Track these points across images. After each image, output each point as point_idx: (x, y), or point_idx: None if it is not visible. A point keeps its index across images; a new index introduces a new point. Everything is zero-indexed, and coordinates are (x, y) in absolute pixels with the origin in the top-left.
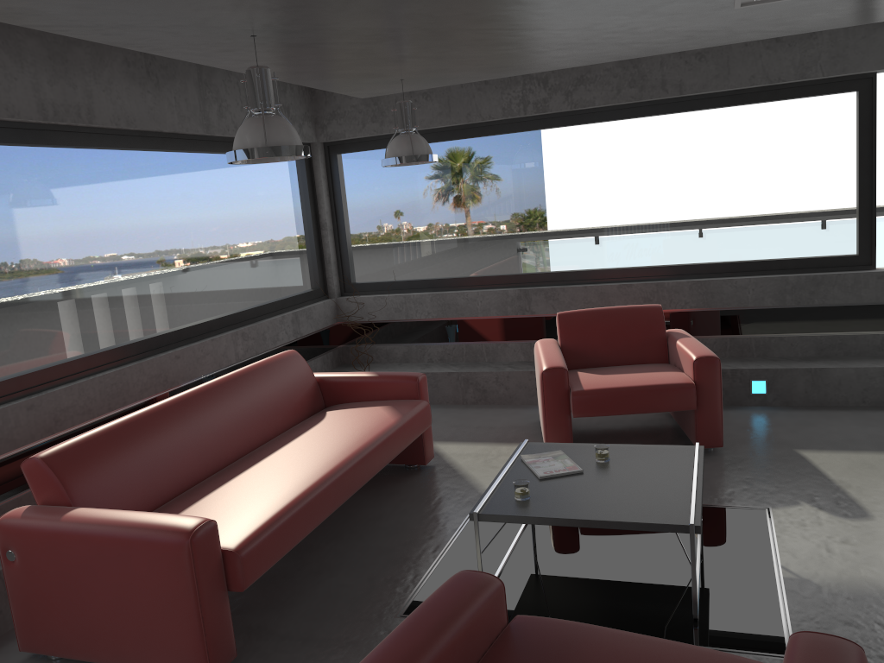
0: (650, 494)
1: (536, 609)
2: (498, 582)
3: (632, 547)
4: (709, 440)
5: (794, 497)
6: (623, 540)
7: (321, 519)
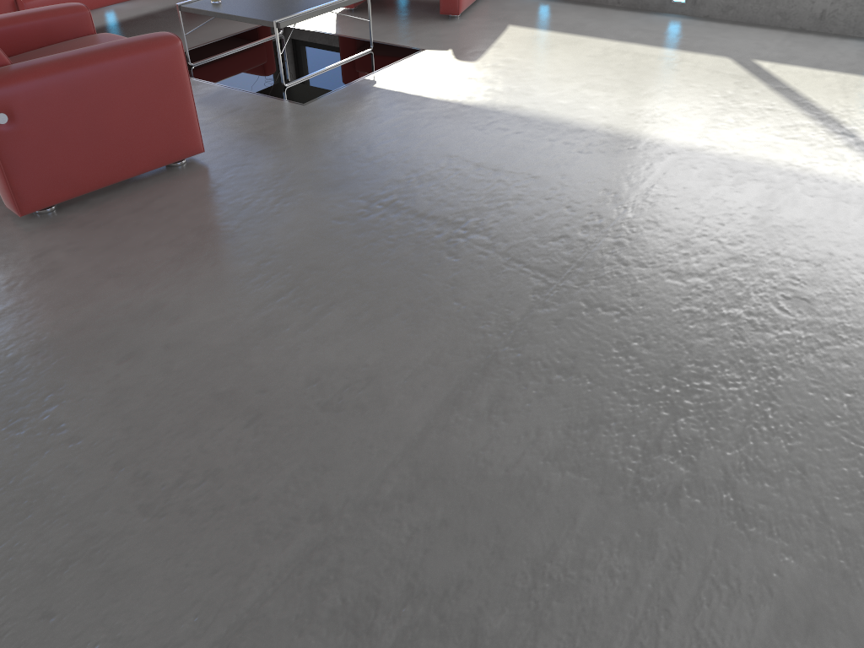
0: (286, 9)
1: (212, 73)
2: (85, 9)
3: (308, 56)
4: (448, 8)
5: (451, 47)
6: (310, 53)
7: (107, 3)
